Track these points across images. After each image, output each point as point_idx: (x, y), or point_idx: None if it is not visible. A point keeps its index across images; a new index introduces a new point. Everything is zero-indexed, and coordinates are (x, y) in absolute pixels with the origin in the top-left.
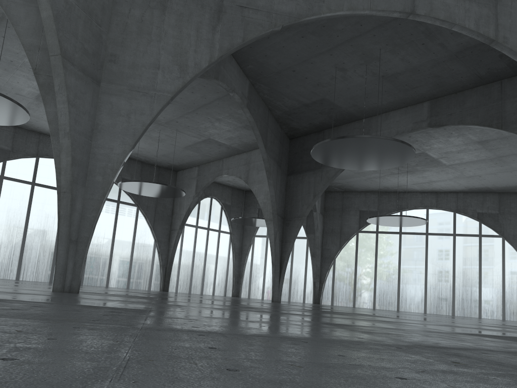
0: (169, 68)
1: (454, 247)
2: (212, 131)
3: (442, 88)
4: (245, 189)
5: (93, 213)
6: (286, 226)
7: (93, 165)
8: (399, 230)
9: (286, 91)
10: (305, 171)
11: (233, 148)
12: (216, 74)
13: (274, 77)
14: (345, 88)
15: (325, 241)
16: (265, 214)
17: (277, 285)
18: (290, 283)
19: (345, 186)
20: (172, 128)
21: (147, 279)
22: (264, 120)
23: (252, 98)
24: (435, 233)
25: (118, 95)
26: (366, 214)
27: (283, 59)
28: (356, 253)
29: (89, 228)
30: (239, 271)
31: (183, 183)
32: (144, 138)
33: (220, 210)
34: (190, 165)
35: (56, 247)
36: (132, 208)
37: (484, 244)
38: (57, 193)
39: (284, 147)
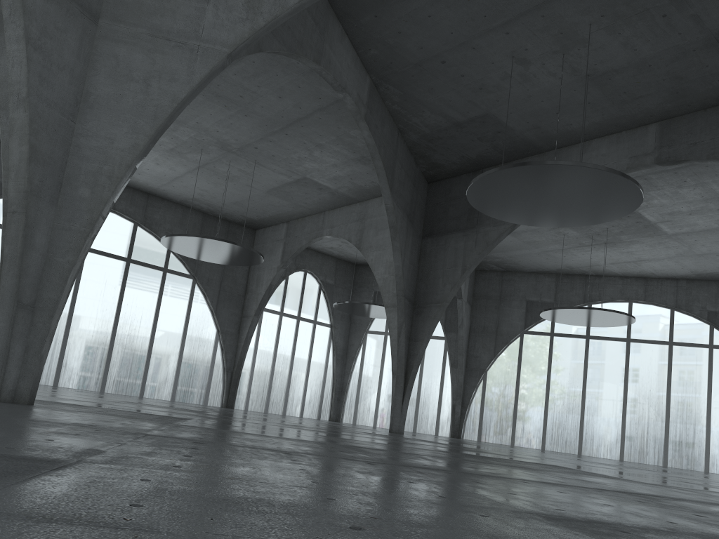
0: (227, 2)
1: (670, 362)
2: (309, 165)
3: (683, 99)
4: (355, 262)
5: (69, 257)
6: (416, 316)
7: (74, 167)
8: (586, 332)
9: (428, 98)
10: (450, 231)
11: (341, 195)
12: (317, 54)
13: (411, 72)
14: (523, 95)
15: (473, 345)
16: (385, 297)
17: (400, 407)
18: (416, 405)
19: (507, 262)
20: (248, 158)
21: (203, 389)
22: (391, 146)
23: (373, 107)
24: (642, 340)
25: (131, 43)
26: (537, 306)
27: (427, 40)
28: (518, 365)
29: (59, 283)
30: (342, 382)
31: (263, 247)
32: (207, 174)
33: (317, 291)
34: (275, 221)
35: (66, 334)
36: (185, 281)
37: (717, 360)
38: (3, 214)
39: (419, 194)
